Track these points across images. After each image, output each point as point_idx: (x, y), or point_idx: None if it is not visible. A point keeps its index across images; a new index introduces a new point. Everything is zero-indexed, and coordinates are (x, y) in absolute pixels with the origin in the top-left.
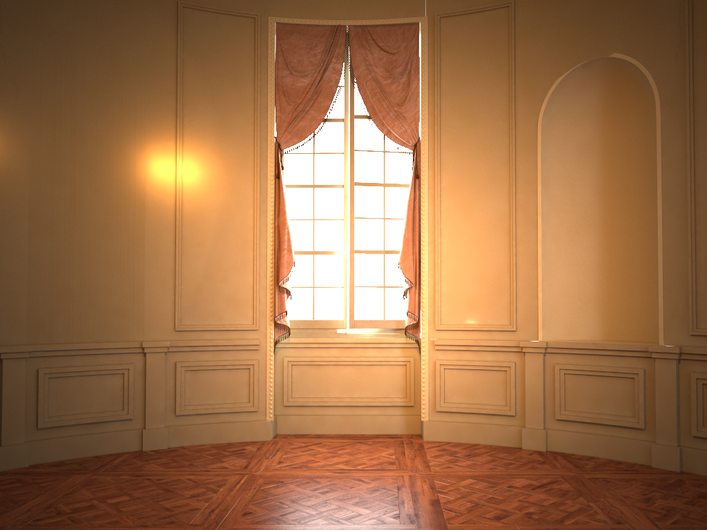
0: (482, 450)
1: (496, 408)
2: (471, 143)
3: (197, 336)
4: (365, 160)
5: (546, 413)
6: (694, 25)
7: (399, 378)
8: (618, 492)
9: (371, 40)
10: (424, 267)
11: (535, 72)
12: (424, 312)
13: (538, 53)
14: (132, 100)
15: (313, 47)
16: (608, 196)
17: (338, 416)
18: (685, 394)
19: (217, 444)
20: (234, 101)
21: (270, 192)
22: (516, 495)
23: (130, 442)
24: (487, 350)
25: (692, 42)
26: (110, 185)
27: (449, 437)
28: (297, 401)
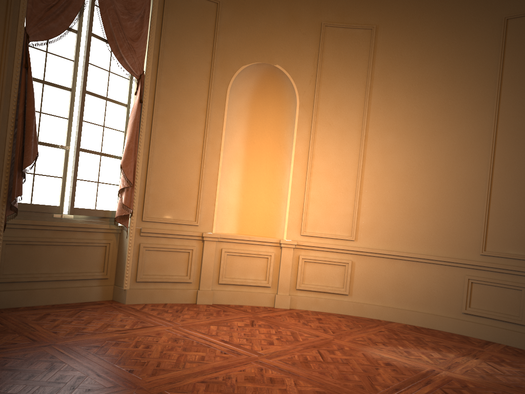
0: (177, 307)
1: (180, 277)
2: (181, 88)
3: None
4: (95, 74)
5: (212, 280)
6: (321, 69)
7: (99, 256)
8: (288, 322)
9: None
10: (138, 172)
11: (229, 56)
12: (134, 206)
13: (232, 44)
14: None
15: None
16: (249, 146)
17: (47, 289)
18: (294, 266)
19: None
20: None
21: (15, 79)
22: (252, 330)
23: None
24: (177, 238)
25: (319, 77)
26: None
27: (144, 300)
28: (9, 278)
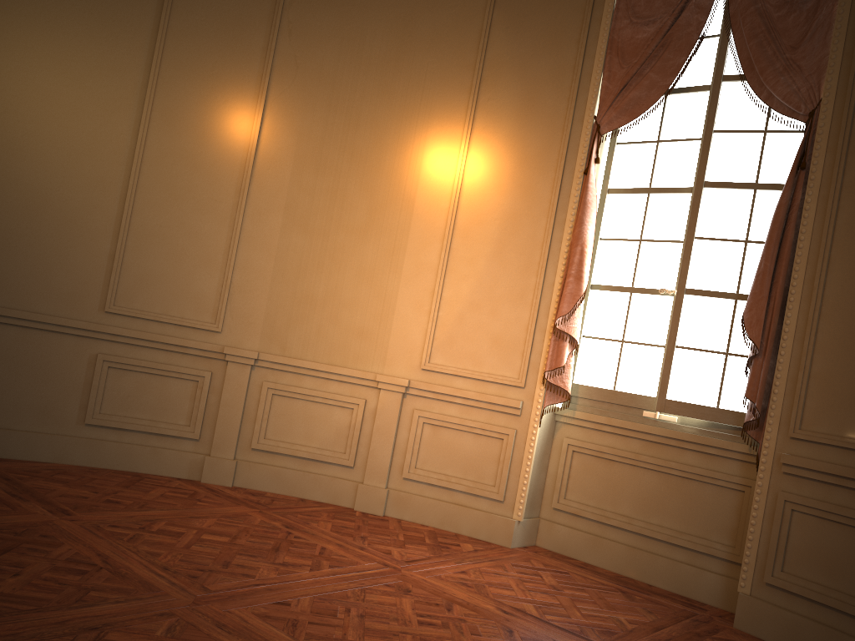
0: None
1: None
2: None
3: (447, 381)
4: (729, 146)
5: None
6: None
7: (729, 511)
8: None
9: None
10: (788, 324)
11: None
12: (774, 402)
13: None
14: (421, 76)
15: None
16: None
17: (621, 545)
18: None
19: (441, 531)
20: (548, 70)
21: (573, 195)
22: None
23: (344, 494)
24: None
25: None
26: (378, 180)
27: (777, 637)
28: (569, 506)
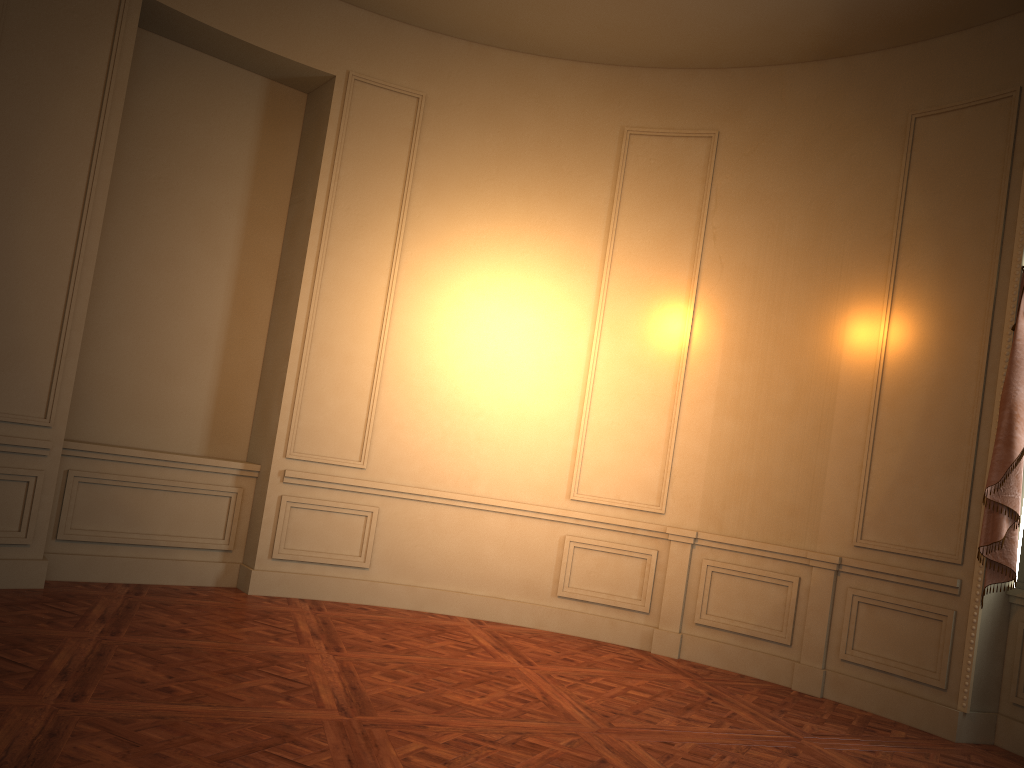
0: None
1: None
2: None
3: (880, 558)
4: None
5: None
6: None
7: None
8: None
9: None
10: None
11: None
12: None
13: None
14: (839, 253)
15: None
16: None
17: None
18: None
19: (880, 717)
20: (969, 226)
21: (1003, 354)
22: None
23: (782, 672)
24: None
25: None
26: (802, 359)
27: None
28: None
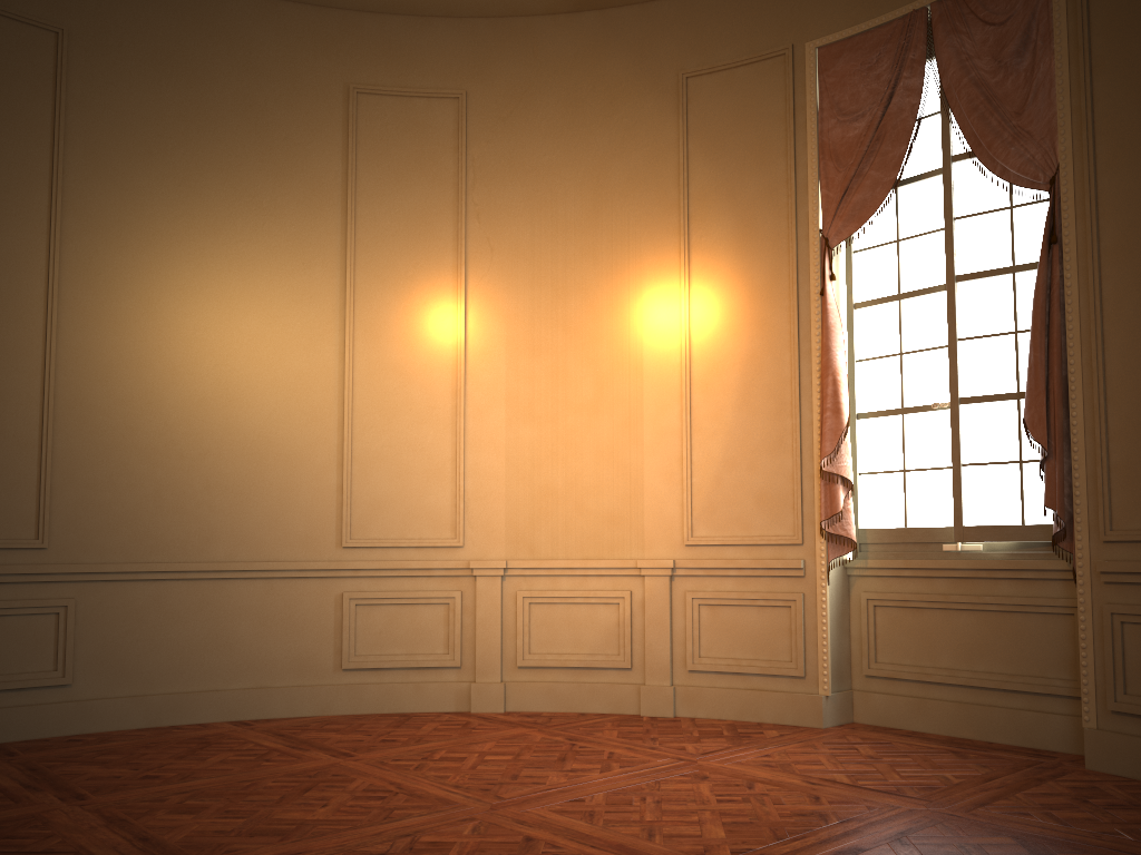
0: None
1: None
2: None
3: (715, 553)
4: (975, 231)
5: None
6: None
7: (1062, 640)
8: None
9: (969, 13)
10: (1075, 416)
11: None
12: (1079, 506)
13: None
14: (624, 228)
15: (872, 65)
16: None
17: (949, 703)
18: None
19: (742, 722)
20: (759, 191)
21: (814, 321)
22: None
23: (626, 700)
24: None
25: None
26: (599, 348)
27: (1134, 770)
28: (882, 670)
